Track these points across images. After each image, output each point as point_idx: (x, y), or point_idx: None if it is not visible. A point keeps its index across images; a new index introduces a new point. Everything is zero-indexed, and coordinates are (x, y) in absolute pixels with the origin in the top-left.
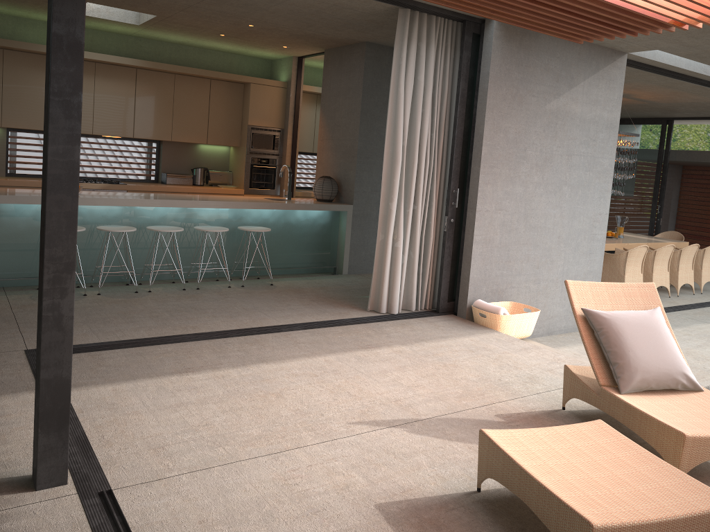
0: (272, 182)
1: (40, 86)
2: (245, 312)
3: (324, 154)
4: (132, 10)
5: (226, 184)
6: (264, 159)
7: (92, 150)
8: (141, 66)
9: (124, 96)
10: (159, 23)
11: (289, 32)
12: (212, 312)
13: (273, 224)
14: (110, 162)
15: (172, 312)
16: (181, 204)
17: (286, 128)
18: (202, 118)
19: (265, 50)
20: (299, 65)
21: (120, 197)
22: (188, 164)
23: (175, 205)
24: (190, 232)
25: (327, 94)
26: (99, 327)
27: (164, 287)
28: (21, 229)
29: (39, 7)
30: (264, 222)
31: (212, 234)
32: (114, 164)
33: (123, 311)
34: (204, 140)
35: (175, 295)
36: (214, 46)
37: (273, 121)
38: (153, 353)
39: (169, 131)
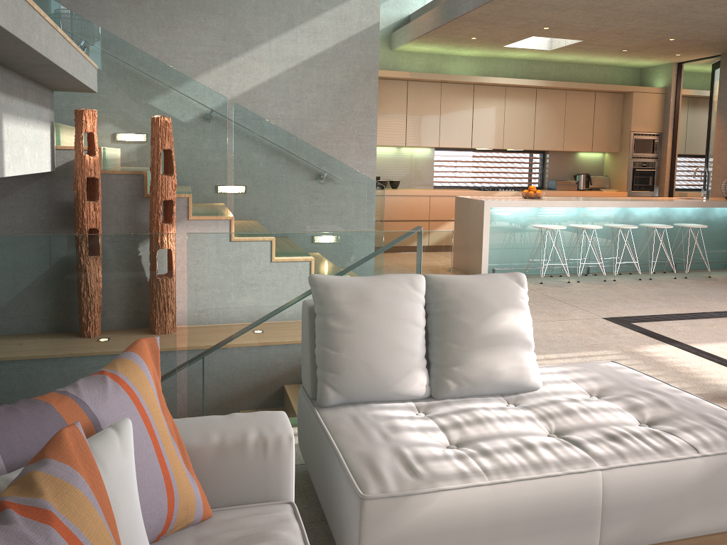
0: (651, 184)
1: (466, 110)
2: (726, 297)
3: (724, 154)
4: (566, 38)
5: (603, 188)
6: (644, 163)
7: (492, 163)
8: (544, 86)
9: (526, 114)
10: (574, 47)
11: (704, 41)
12: (697, 296)
13: (695, 222)
14: (505, 172)
15: (664, 296)
16: (626, 204)
17: (666, 132)
18: (588, 128)
19: (649, 60)
20: (678, 70)
21: (579, 200)
22: (569, 171)
23: (622, 205)
24: (627, 229)
25: (726, 96)
26: (626, 305)
27: (620, 278)
28: (508, 228)
29: (477, 45)
30: (687, 220)
31: (645, 231)
32: (508, 174)
33: (622, 294)
34: (589, 148)
35: (640, 283)
36: (597, 61)
37: (652, 126)
38: (703, 325)
39: (561, 142)
